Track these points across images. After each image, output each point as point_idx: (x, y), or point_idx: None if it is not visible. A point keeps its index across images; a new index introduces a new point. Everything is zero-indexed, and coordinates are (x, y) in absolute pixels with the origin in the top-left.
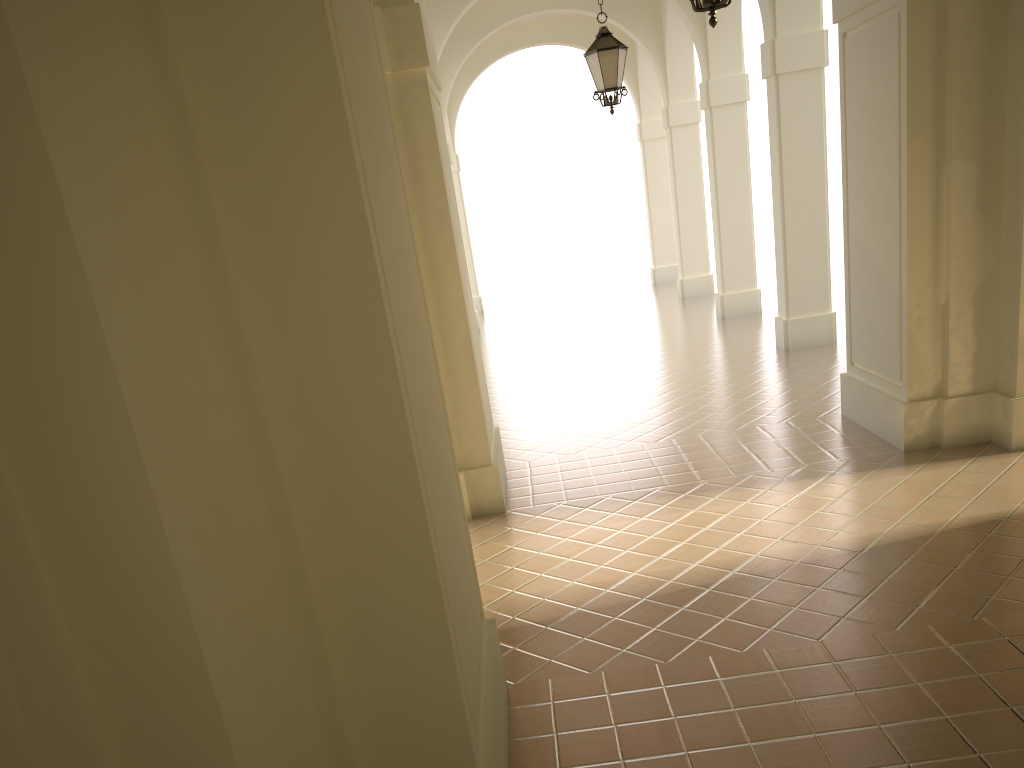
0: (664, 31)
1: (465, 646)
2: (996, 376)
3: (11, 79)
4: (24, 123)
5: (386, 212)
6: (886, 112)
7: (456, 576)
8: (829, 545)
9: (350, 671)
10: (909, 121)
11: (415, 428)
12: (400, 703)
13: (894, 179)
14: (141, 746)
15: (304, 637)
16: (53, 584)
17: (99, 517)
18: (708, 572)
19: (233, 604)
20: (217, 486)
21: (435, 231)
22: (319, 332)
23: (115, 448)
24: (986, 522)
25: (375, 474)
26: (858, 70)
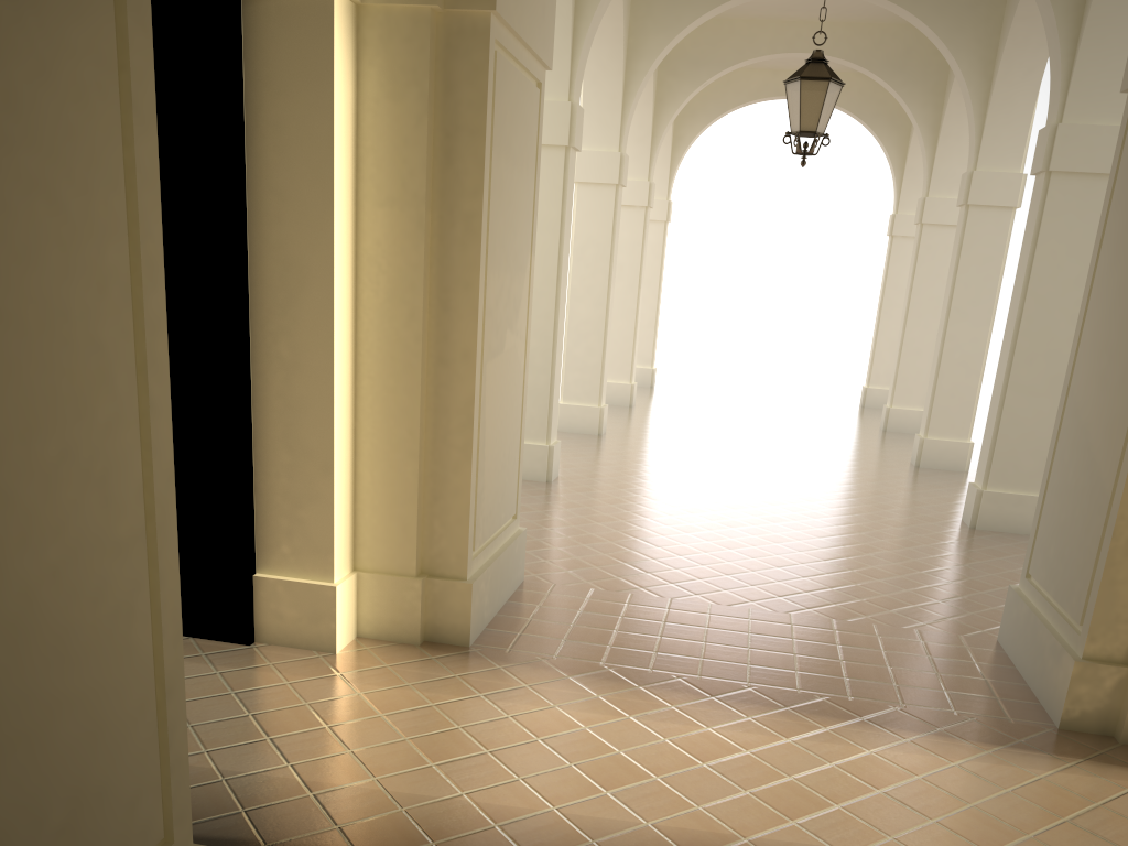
0: (944, 107)
1: None
2: None
3: None
4: None
5: None
6: None
7: None
8: None
9: None
10: None
11: None
12: None
13: None
14: None
15: None
16: None
17: None
18: (657, 845)
19: None
20: None
21: (457, 243)
22: None
23: None
24: None
25: None
26: None
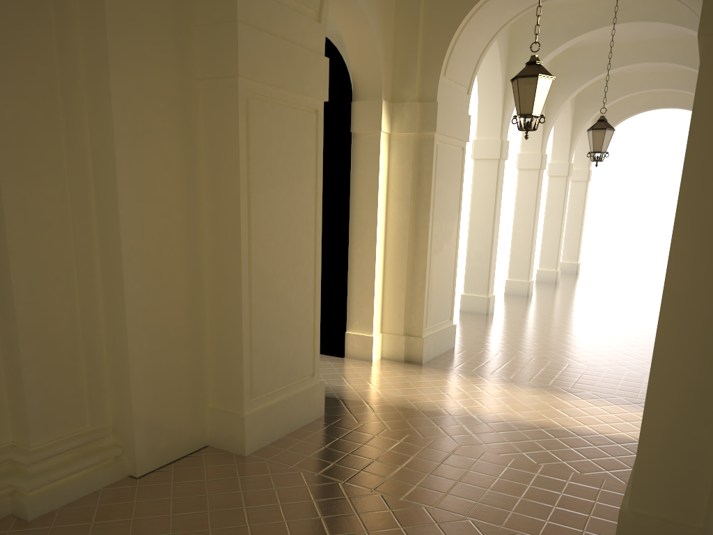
0: None
1: (266, 368)
2: None
3: (112, 152)
4: (113, 162)
5: (273, 198)
6: None
7: (274, 342)
8: (533, 421)
9: (213, 355)
10: None
11: (252, 275)
12: (225, 373)
13: None
14: (110, 330)
15: (191, 332)
16: (100, 277)
17: (111, 262)
18: (462, 411)
19: (149, 302)
20: (157, 267)
21: (421, 212)
22: (222, 233)
23: (117, 244)
24: (627, 439)
25: (230, 286)
26: None
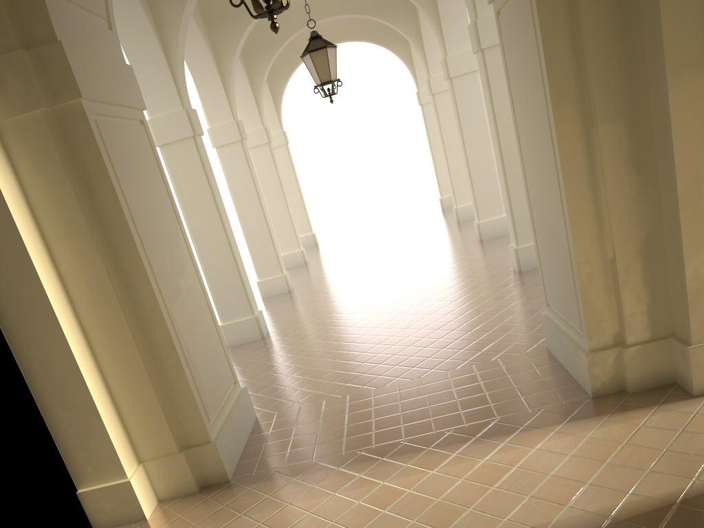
0: (419, 22)
1: None
2: (673, 322)
3: None
4: None
5: None
6: (534, 83)
7: None
8: None
9: None
10: (552, 91)
11: None
12: None
13: (549, 145)
14: None
15: None
16: None
17: None
18: None
19: None
20: None
21: (120, 244)
22: None
23: None
24: (657, 509)
25: None
26: (511, 44)
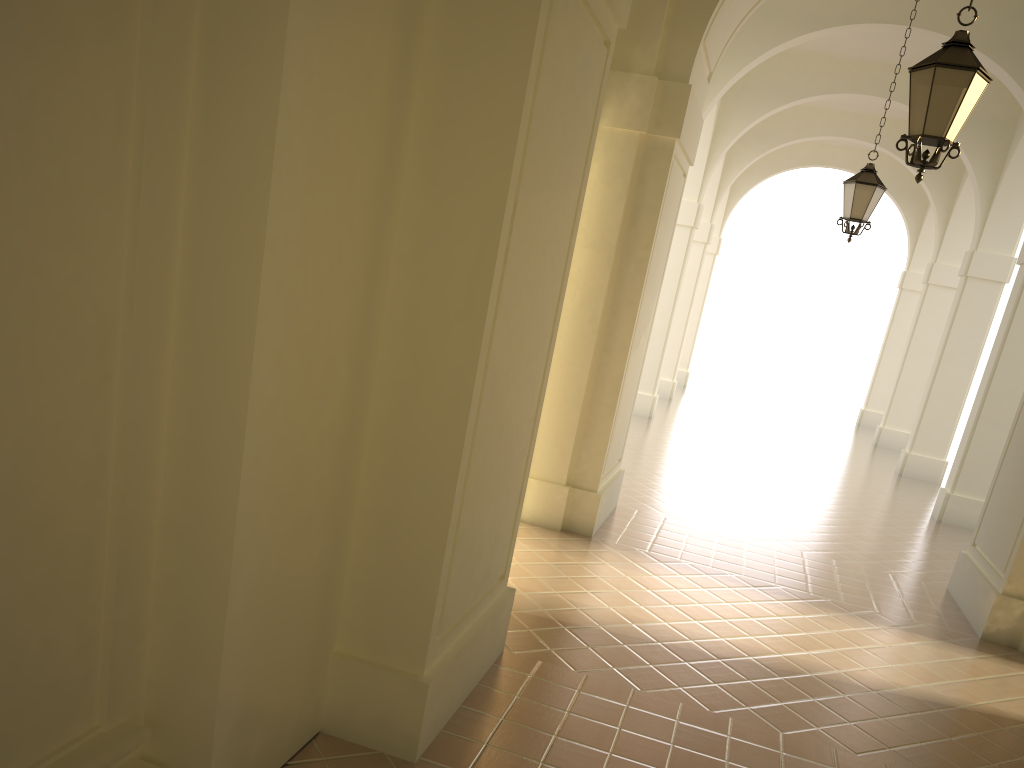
0: (958, 194)
1: (463, 574)
2: None
3: (279, 19)
4: (276, 48)
5: (537, 215)
6: None
7: (481, 518)
8: (849, 674)
9: (363, 543)
10: None
11: (485, 379)
12: (389, 585)
13: None
14: (182, 486)
15: (336, 493)
16: (174, 349)
17: (219, 315)
18: (727, 648)
19: (285, 425)
20: (311, 341)
21: (629, 276)
22: (440, 276)
23: (247, 273)
24: (1009, 719)
25: (439, 398)
26: None
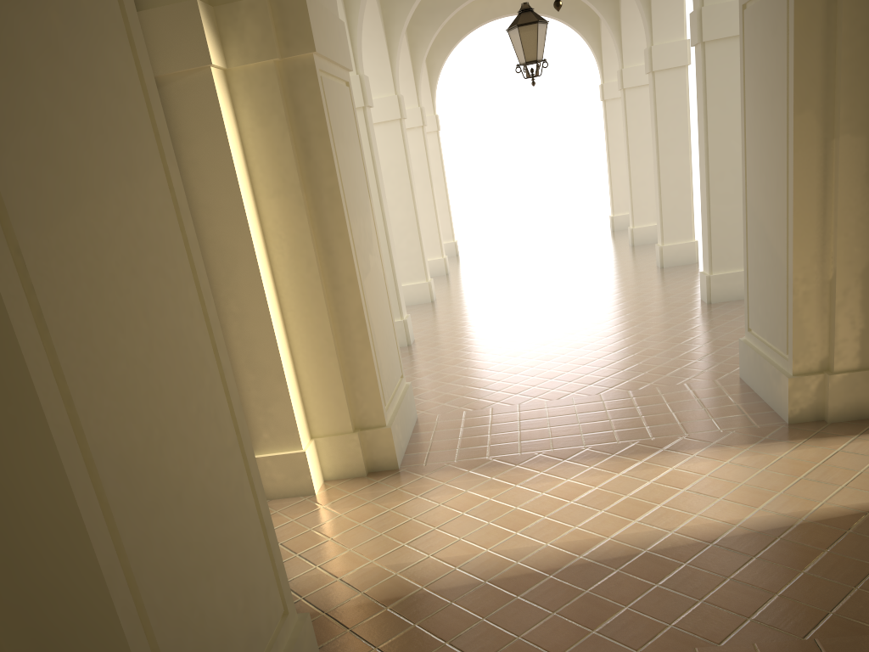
0: None
1: None
2: None
3: None
4: None
5: (86, 240)
6: (777, 86)
7: (203, 606)
8: (683, 531)
9: None
10: (796, 96)
11: (101, 478)
12: None
13: (783, 154)
14: None
15: None
16: None
17: None
18: (557, 555)
19: None
20: None
21: (327, 208)
22: None
23: None
24: (849, 515)
25: (44, 532)
26: (754, 42)
